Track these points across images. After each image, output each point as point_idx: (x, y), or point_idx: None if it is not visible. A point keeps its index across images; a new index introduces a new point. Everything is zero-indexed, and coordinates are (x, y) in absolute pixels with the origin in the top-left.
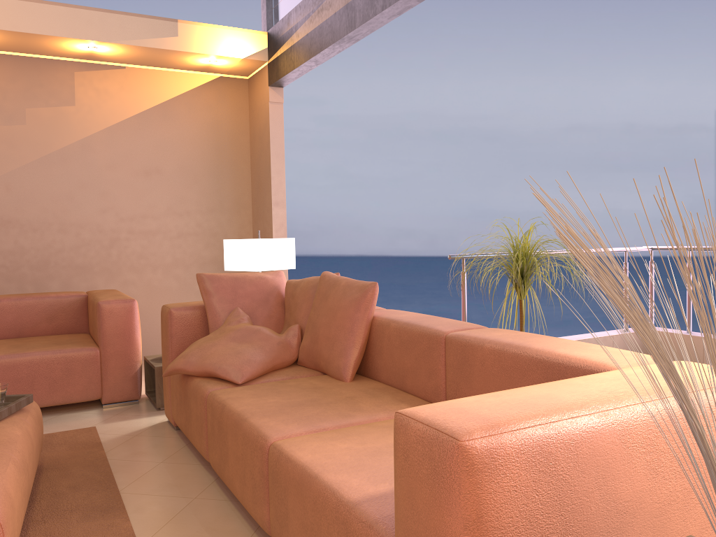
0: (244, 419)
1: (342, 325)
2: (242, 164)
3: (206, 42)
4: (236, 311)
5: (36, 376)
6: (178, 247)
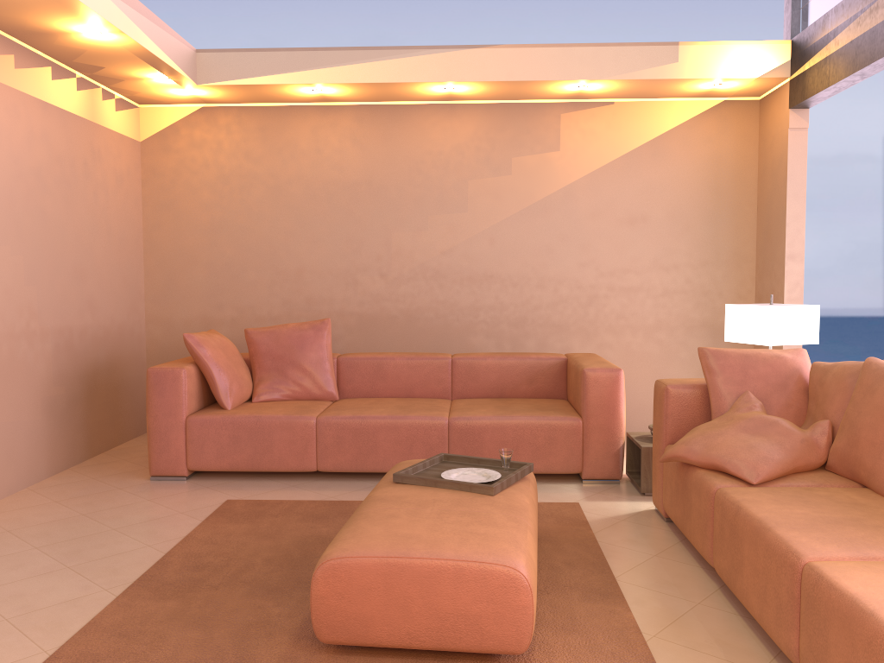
0: (767, 528)
1: None
2: (745, 207)
3: (711, 64)
4: (746, 395)
5: (520, 441)
6: (662, 306)
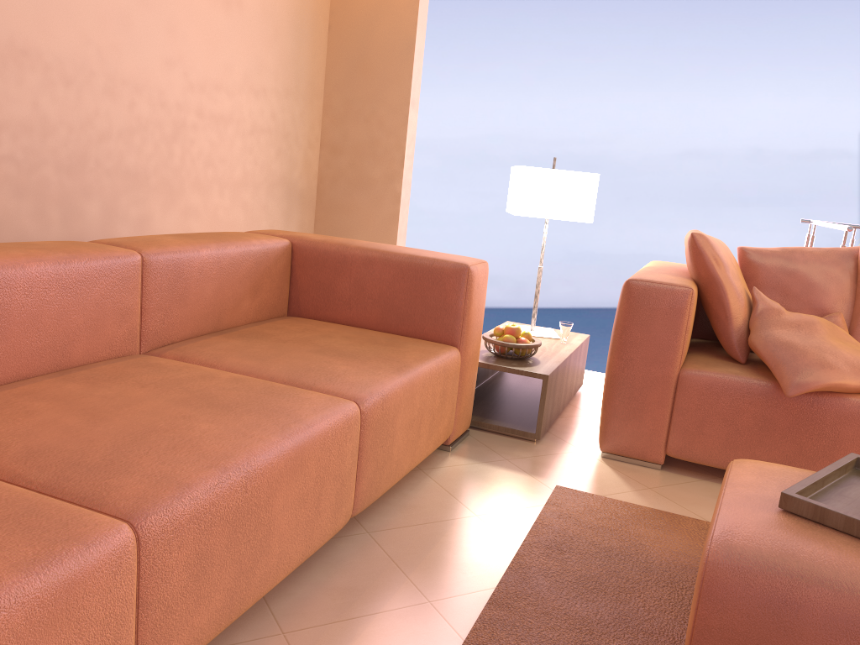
0: None
1: None
2: (321, 21)
3: None
4: (761, 293)
5: (423, 411)
6: (250, 151)
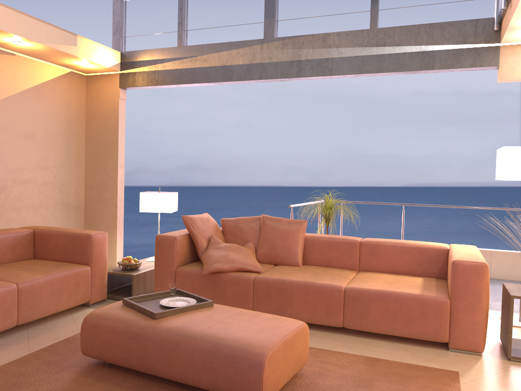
0: (312, 283)
1: (293, 240)
2: (81, 134)
3: (91, 53)
4: (214, 236)
5: (62, 289)
6: (42, 192)
